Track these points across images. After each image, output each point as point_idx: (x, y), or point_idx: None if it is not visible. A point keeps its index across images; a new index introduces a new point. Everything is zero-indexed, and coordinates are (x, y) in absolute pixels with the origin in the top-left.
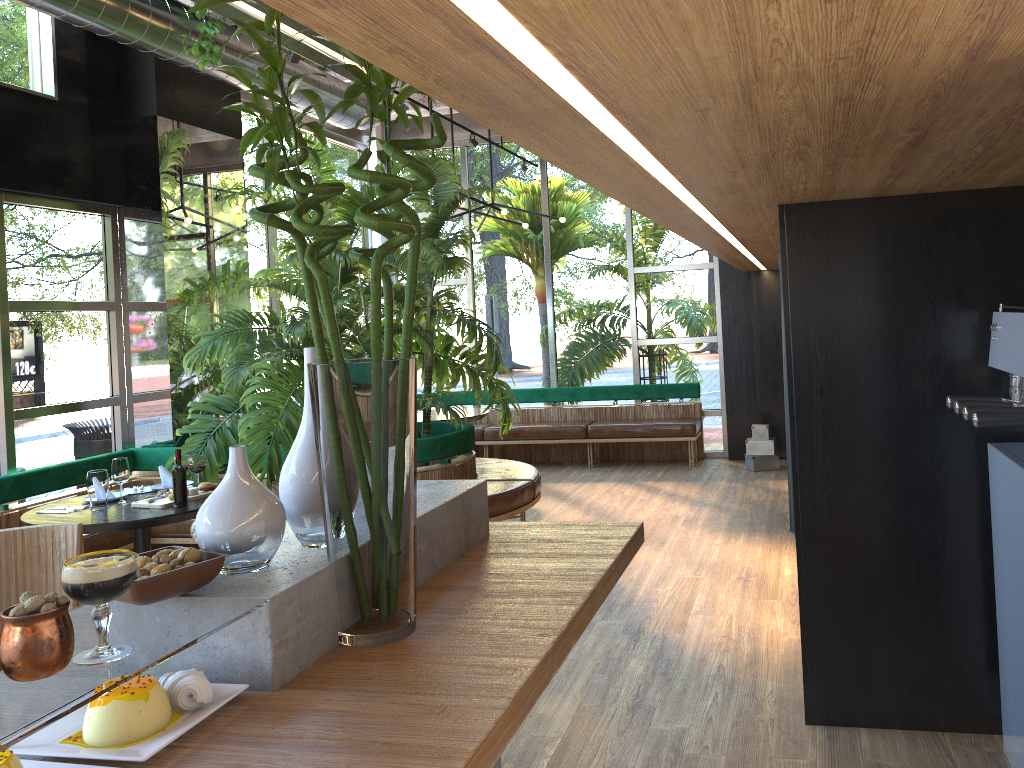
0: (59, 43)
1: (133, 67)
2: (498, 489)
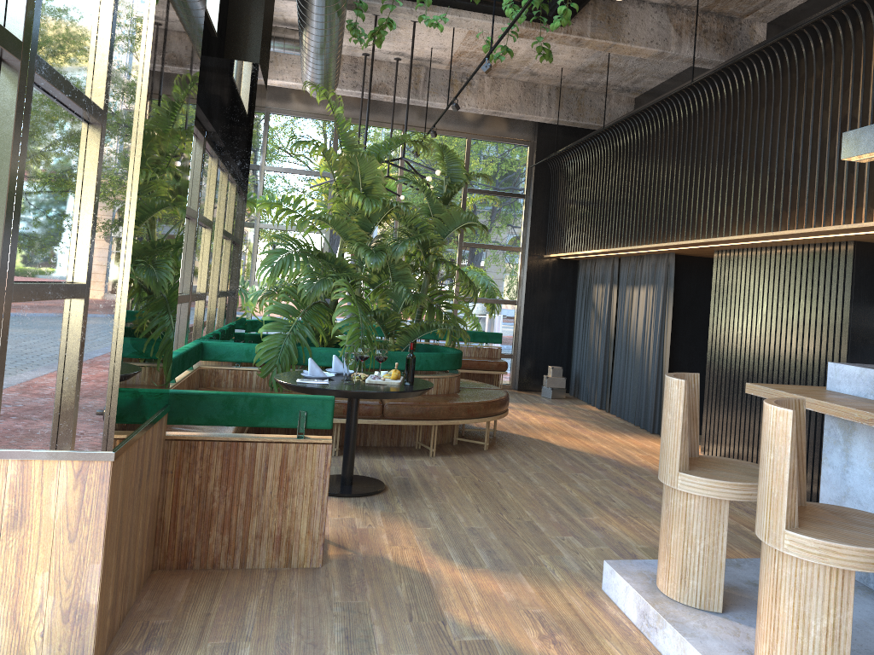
0: None
1: (241, 18)
2: (500, 393)
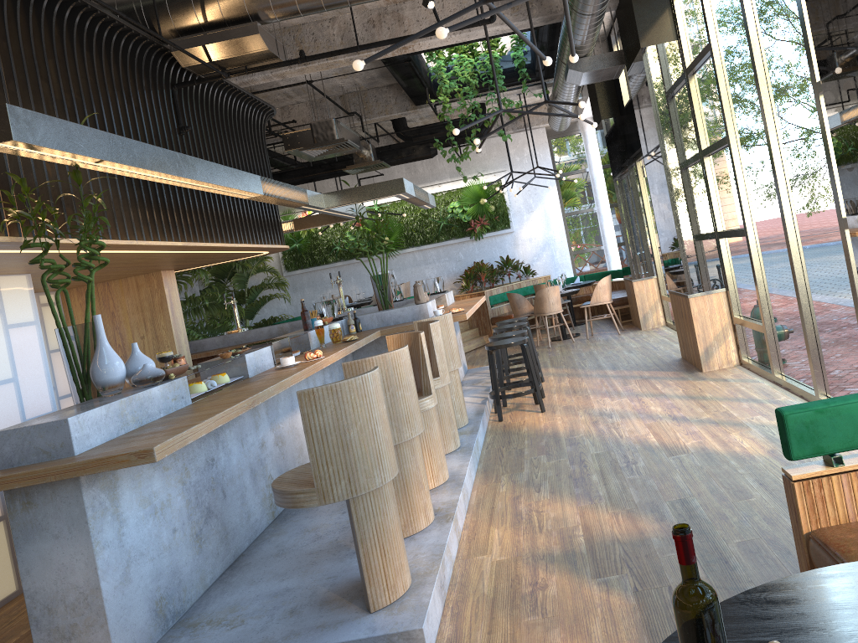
0: None
1: None
2: None
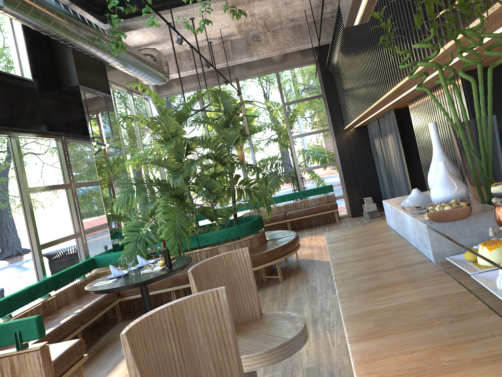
0: (28, 52)
1: (61, 62)
2: (287, 240)
